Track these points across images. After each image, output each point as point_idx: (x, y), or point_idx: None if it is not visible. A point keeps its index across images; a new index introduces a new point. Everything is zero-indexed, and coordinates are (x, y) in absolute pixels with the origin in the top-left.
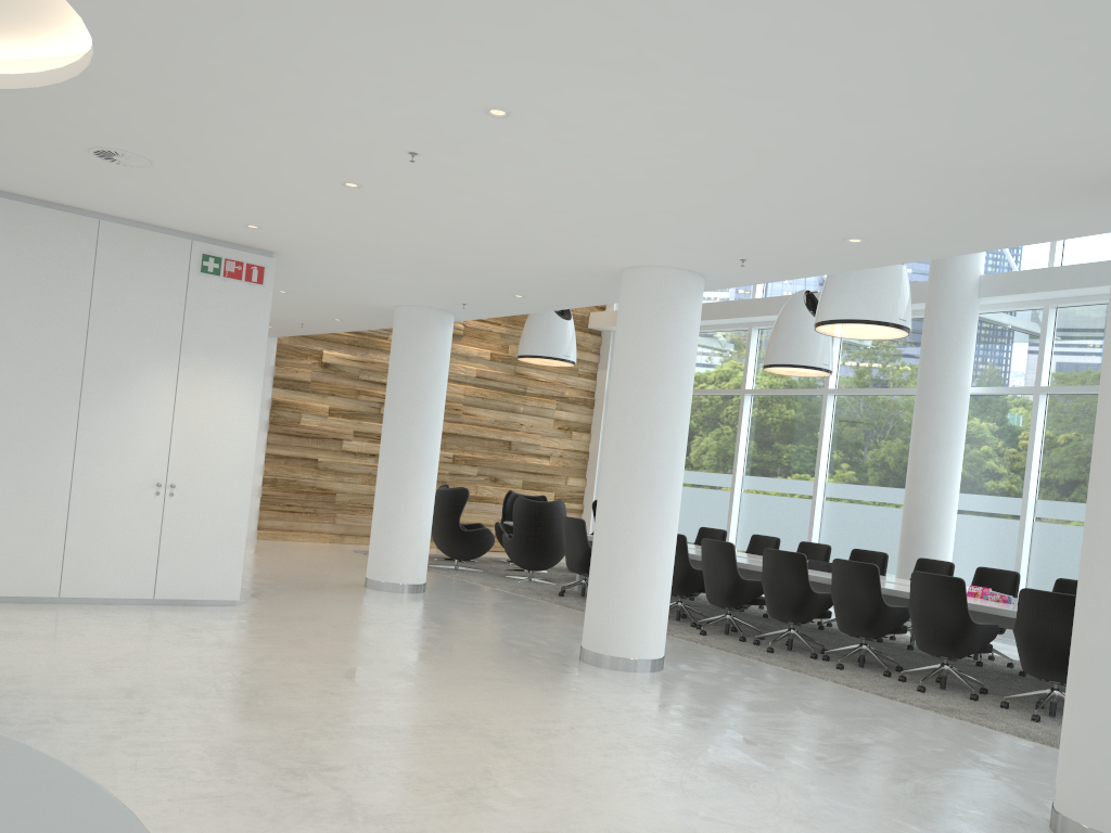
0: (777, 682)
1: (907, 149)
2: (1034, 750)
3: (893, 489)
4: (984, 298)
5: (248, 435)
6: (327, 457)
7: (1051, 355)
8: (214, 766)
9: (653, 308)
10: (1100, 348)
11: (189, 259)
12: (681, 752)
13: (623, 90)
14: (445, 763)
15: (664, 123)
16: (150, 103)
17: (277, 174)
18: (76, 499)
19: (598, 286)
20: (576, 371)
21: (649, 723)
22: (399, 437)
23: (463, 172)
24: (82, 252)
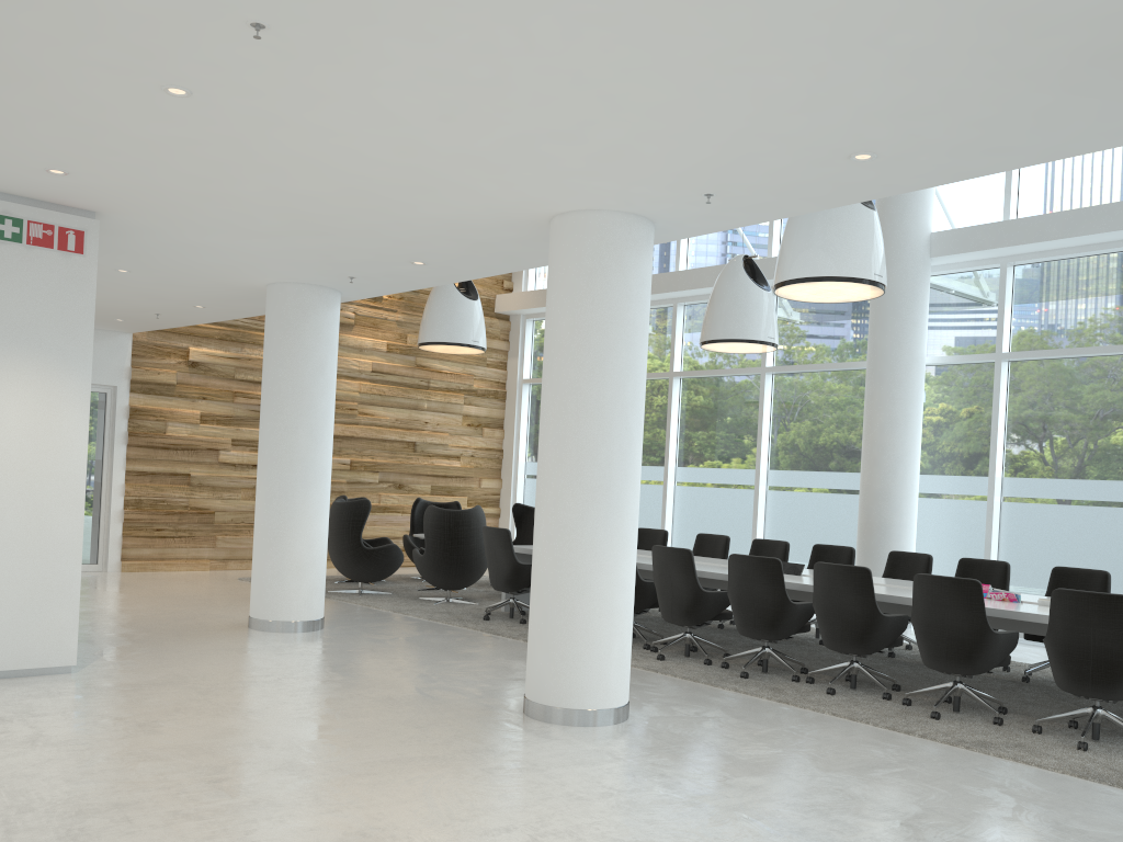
0: (768, 723)
1: None
2: (1109, 797)
3: (843, 474)
4: (936, 258)
5: (76, 451)
6: (201, 471)
7: (1011, 318)
8: None
9: (594, 264)
10: (1065, 308)
11: None
12: None
13: None
14: None
15: None
16: None
17: (65, 75)
18: None
19: (518, 244)
20: (484, 361)
21: (635, 816)
22: (281, 444)
23: (336, 61)
24: None
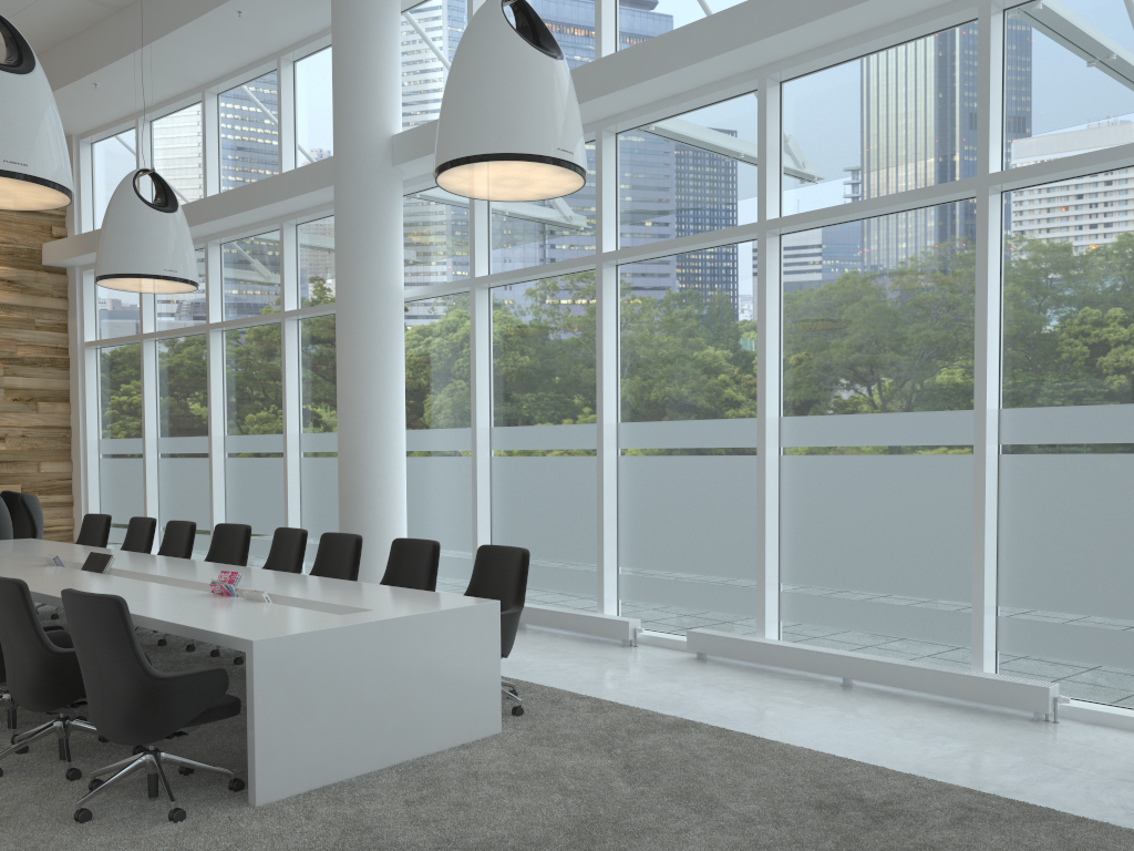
0: None
1: None
2: None
3: None
4: (402, 167)
5: None
6: None
7: (489, 235)
8: None
9: None
10: (532, 219)
11: None
12: None
13: None
14: None
15: None
16: None
17: None
18: None
19: None
20: (31, 323)
21: None
22: None
23: None
24: None
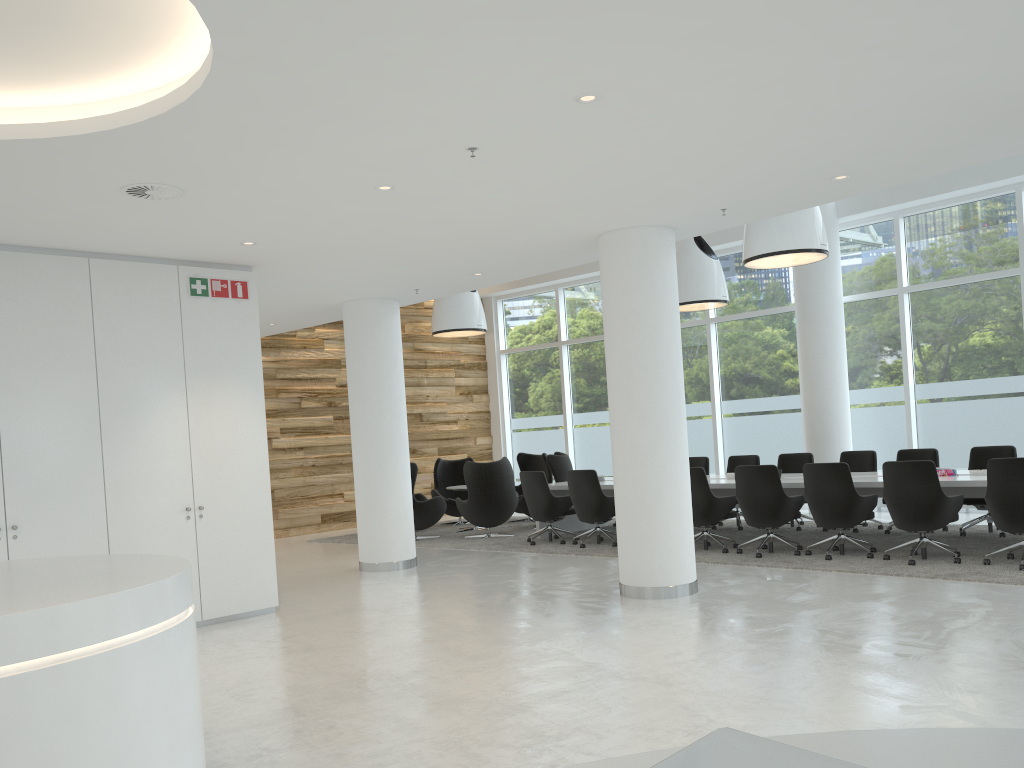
0: (797, 581)
1: (950, 87)
2: None
3: (784, 397)
4: (842, 218)
5: (260, 446)
6: None
7: (906, 258)
8: (461, 759)
9: (640, 265)
10: (948, 246)
11: (178, 285)
12: (809, 656)
13: (726, 62)
14: (644, 710)
15: (743, 89)
16: (226, 131)
17: (313, 186)
18: (114, 538)
19: (564, 254)
20: (467, 339)
21: (752, 638)
22: (372, 424)
23: (509, 161)
24: (78, 292)
